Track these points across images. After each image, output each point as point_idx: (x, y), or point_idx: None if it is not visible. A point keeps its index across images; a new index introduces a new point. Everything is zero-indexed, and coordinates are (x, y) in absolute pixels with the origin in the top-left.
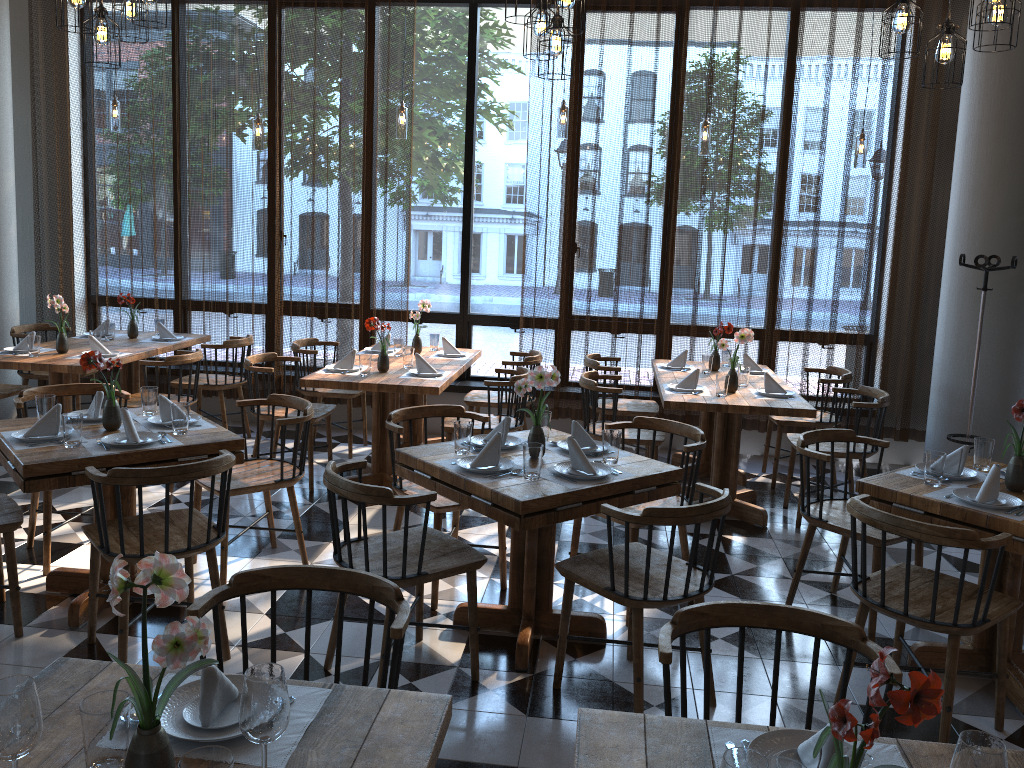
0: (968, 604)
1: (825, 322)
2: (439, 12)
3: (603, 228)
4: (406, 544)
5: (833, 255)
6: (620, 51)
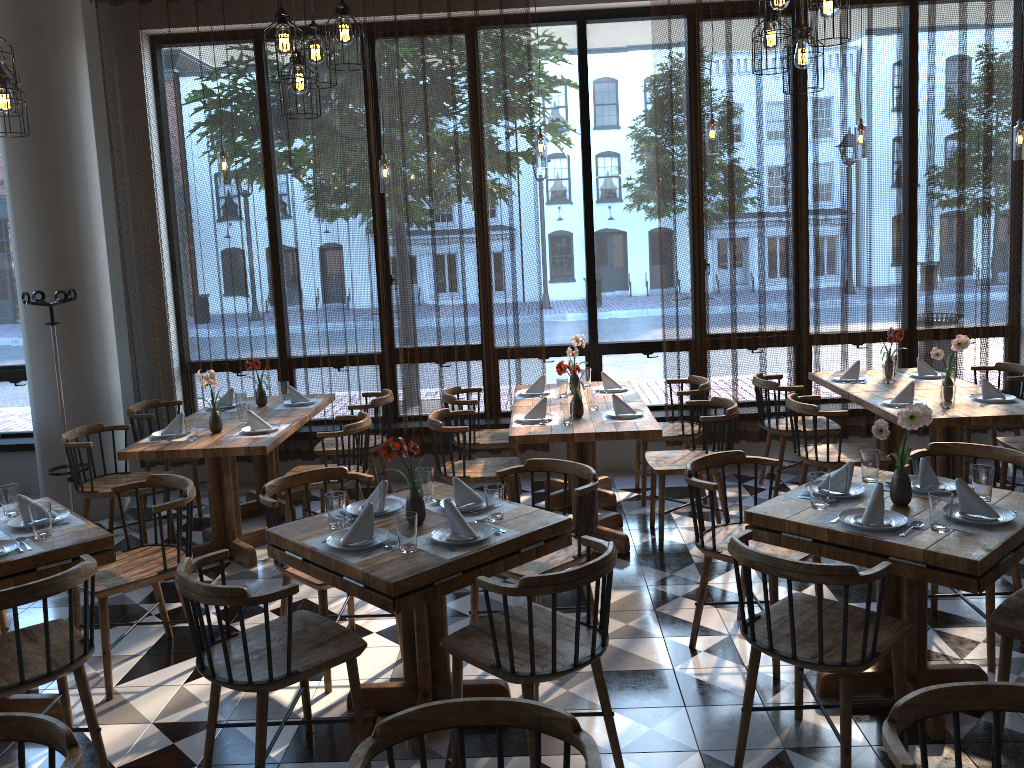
0: None
1: (976, 318)
2: (542, 32)
3: (743, 242)
4: (868, 624)
5: (980, 249)
6: (750, 59)
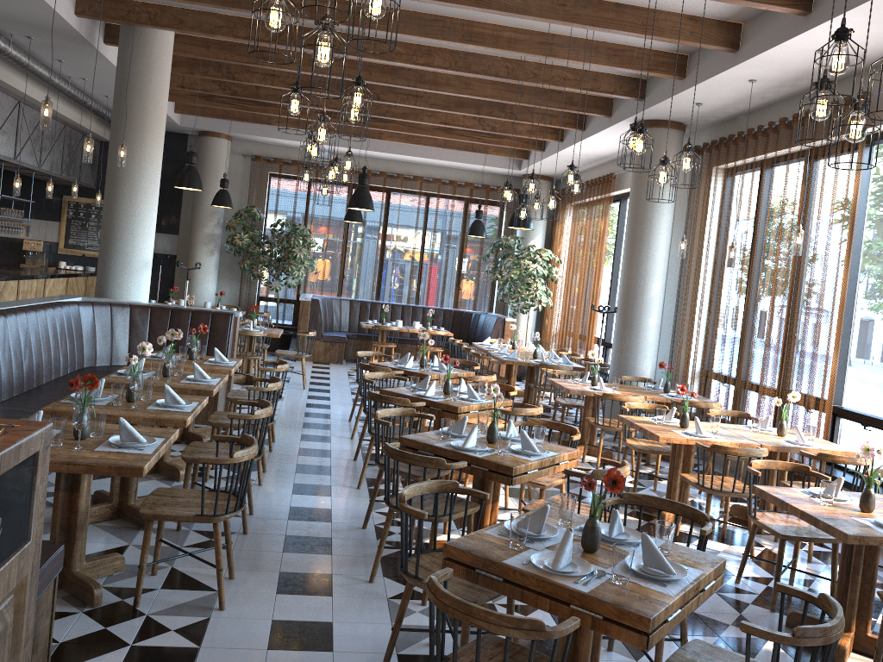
0: (453, 583)
1: None
2: None
3: None
4: (378, 444)
5: None
6: None
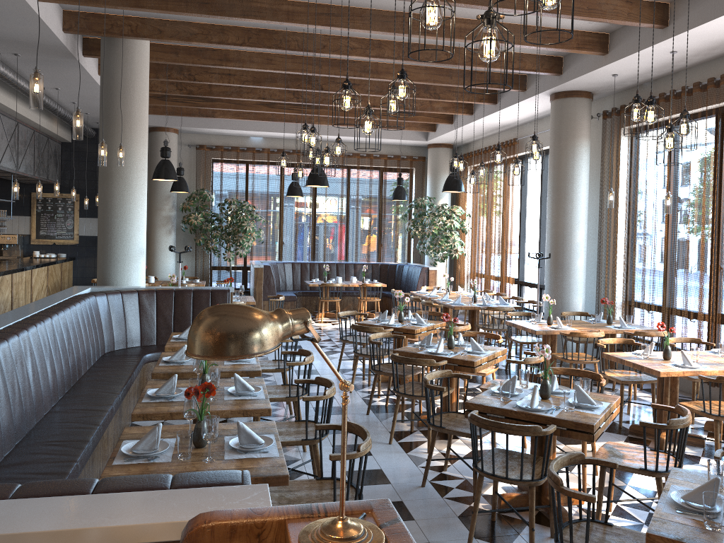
0: None
1: None
2: None
3: None
4: (432, 408)
5: None
6: None
